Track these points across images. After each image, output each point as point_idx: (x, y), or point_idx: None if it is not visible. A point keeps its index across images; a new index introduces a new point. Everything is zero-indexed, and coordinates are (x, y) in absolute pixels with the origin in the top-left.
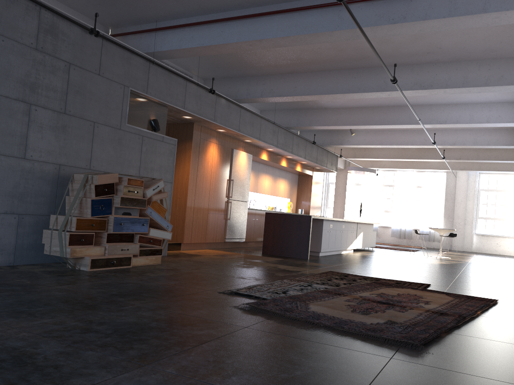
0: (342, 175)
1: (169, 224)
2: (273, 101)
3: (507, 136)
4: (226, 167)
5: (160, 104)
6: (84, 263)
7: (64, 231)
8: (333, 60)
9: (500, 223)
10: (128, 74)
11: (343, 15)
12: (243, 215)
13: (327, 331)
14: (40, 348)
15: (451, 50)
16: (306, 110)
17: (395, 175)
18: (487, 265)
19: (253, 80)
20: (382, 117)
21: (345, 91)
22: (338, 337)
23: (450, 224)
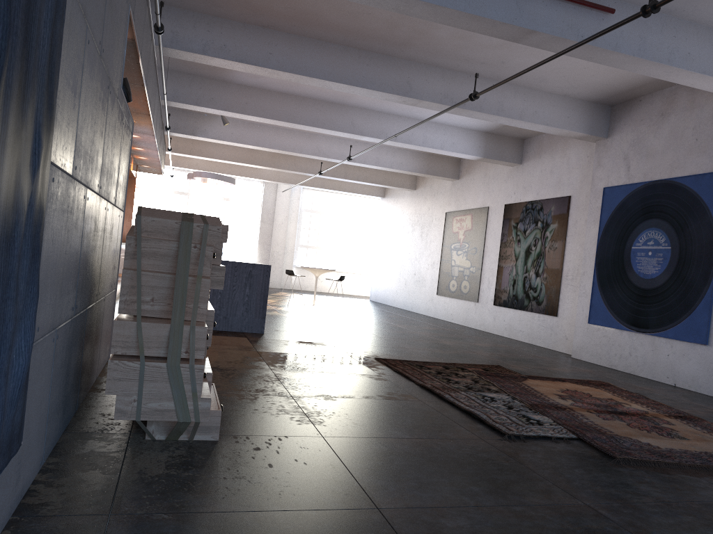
0: None
1: None
2: (213, 64)
3: (411, 160)
4: None
5: None
6: (204, 426)
7: (162, 359)
8: (359, 33)
9: (322, 253)
10: None
11: (522, 5)
12: None
13: None
14: None
15: (508, 68)
16: (192, 76)
17: None
18: (388, 316)
19: (187, 17)
20: (315, 115)
21: (352, 82)
22: None
23: (266, 253)
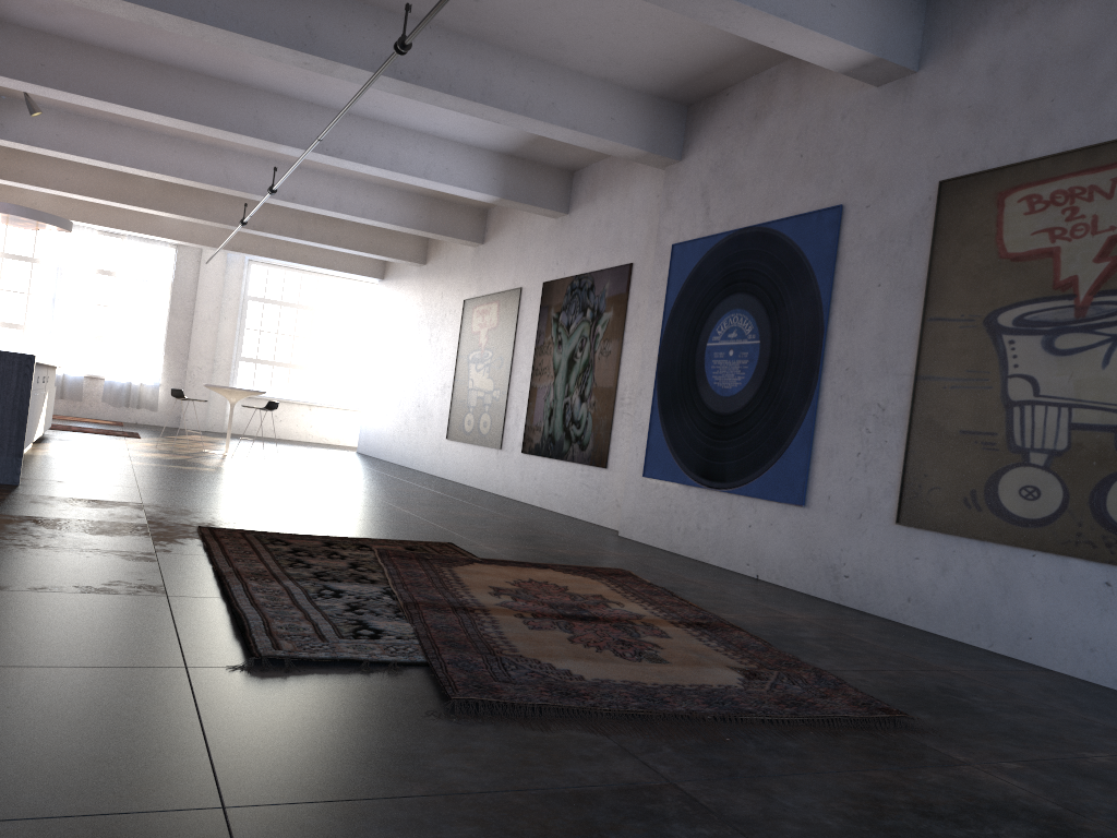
0: None
1: None
2: None
3: (399, 206)
4: None
5: None
6: None
7: None
8: None
9: (284, 373)
10: None
11: None
12: None
13: (750, 731)
14: None
15: (491, 13)
16: None
17: (40, 232)
18: (351, 472)
19: None
20: (183, 98)
21: (194, 14)
22: (804, 741)
23: (179, 370)
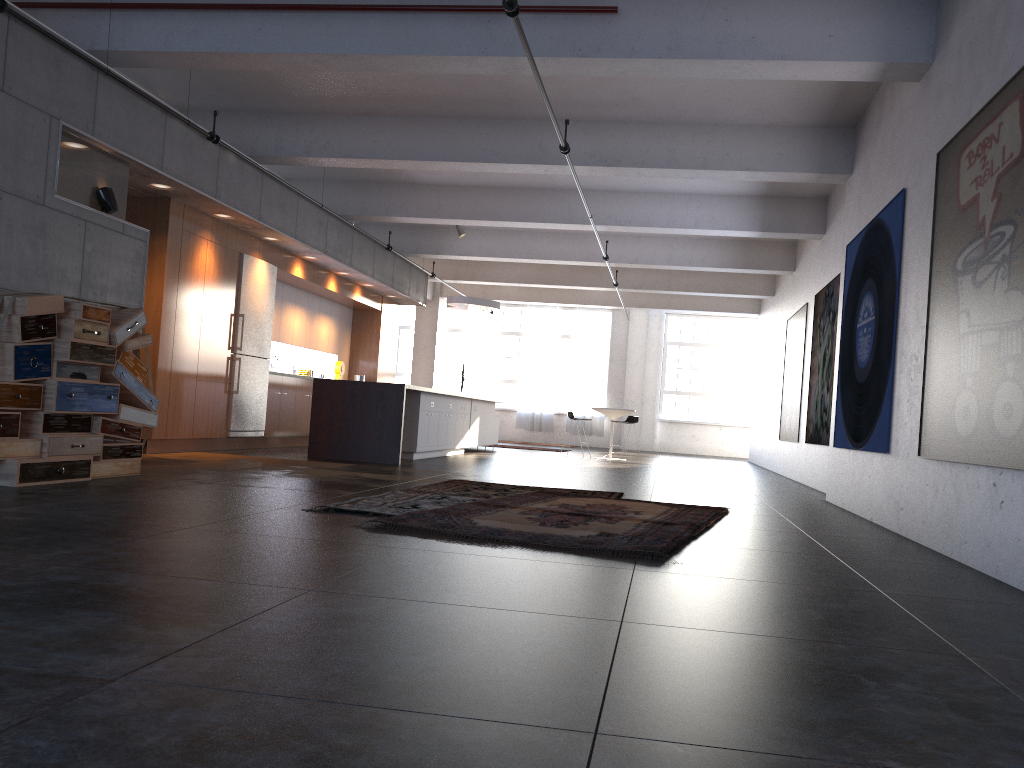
0: (429, 312)
1: (154, 397)
2: (328, 165)
3: (719, 252)
4: (229, 290)
5: (115, 158)
6: (4, 473)
7: None
8: (451, 100)
9: (698, 401)
10: (59, 93)
11: (495, 31)
12: (261, 386)
13: (524, 547)
14: (116, 581)
15: (652, 104)
16: (380, 184)
17: (523, 314)
18: (688, 468)
19: (290, 121)
20: (522, 207)
21: (470, 158)
22: (546, 553)
23: (617, 404)
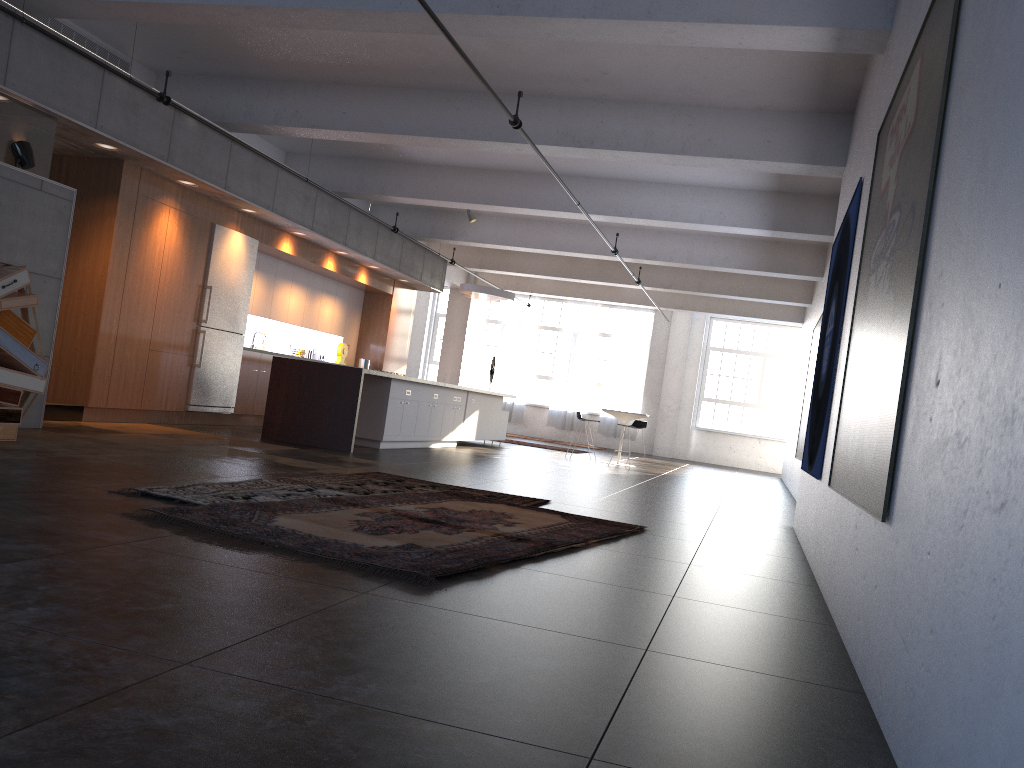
0: (461, 301)
1: (41, 361)
2: (300, 136)
3: (743, 252)
4: (196, 260)
5: (38, 111)
6: None
7: None
8: (414, 69)
9: (738, 411)
10: None
11: None
12: (231, 361)
13: (280, 555)
14: None
15: (624, 80)
16: (379, 162)
17: (563, 309)
18: (691, 480)
19: (261, 88)
20: (520, 192)
21: (438, 133)
22: (294, 563)
23: (653, 408)
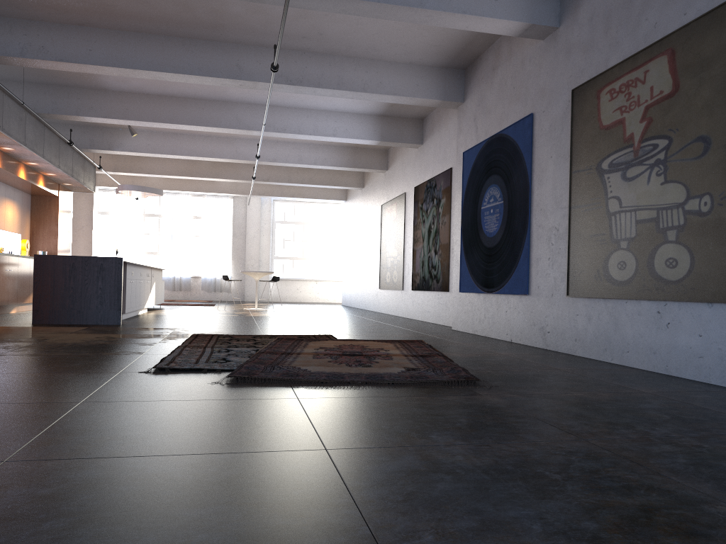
0: (85, 198)
1: None
2: (41, 67)
3: (335, 155)
4: None
5: None
6: None
7: None
8: (166, 19)
9: (299, 263)
10: None
11: None
12: None
13: (376, 386)
14: (144, 469)
15: (331, 39)
16: (70, 88)
17: (161, 200)
18: (321, 313)
19: (2, 24)
20: (198, 114)
21: (179, 70)
22: (400, 389)
23: (240, 268)
